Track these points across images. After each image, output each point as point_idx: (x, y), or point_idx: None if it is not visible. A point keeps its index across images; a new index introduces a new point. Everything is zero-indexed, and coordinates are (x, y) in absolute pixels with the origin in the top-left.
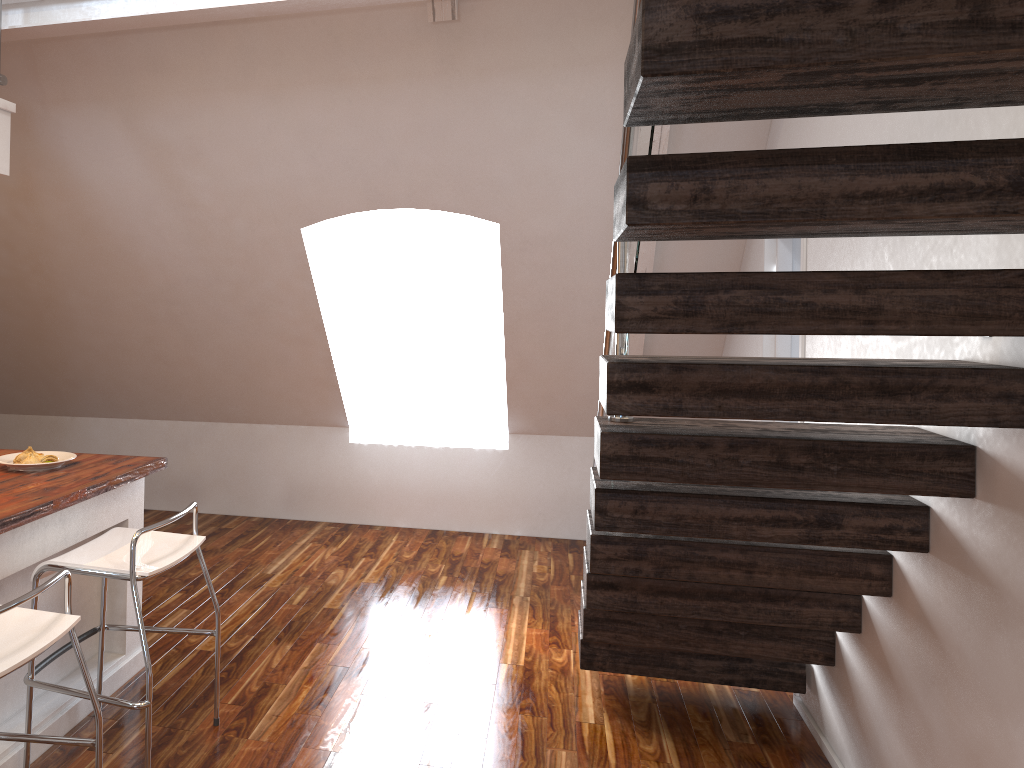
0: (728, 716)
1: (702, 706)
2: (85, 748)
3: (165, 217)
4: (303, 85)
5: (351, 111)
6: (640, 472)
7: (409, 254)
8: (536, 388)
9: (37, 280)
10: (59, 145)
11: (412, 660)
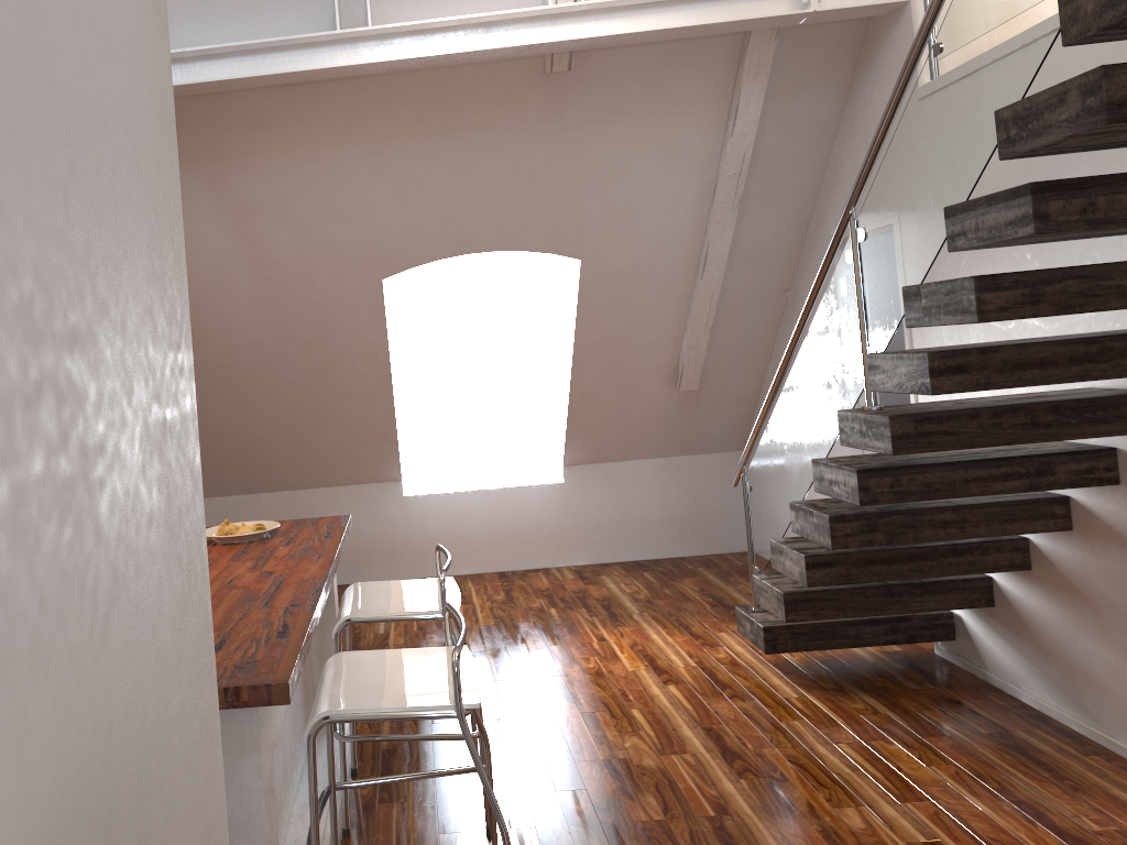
0: (896, 672)
1: (870, 668)
2: (375, 802)
3: (238, 279)
4: (408, 137)
5: (452, 160)
6: (925, 445)
7: (437, 300)
8: (595, 417)
9: None
10: None
11: (596, 679)
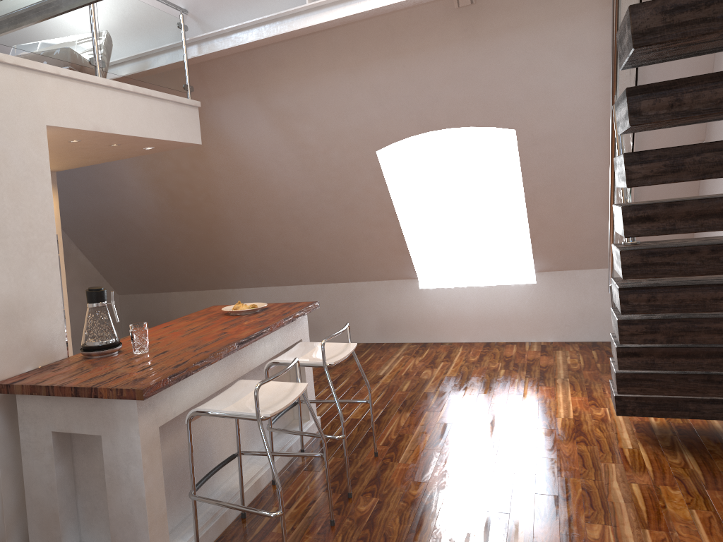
0: None
1: (712, 436)
2: (302, 469)
3: (286, 156)
4: (372, 61)
5: (405, 72)
6: (650, 272)
7: (445, 158)
8: (553, 238)
9: (208, 205)
10: (219, 121)
11: (493, 418)
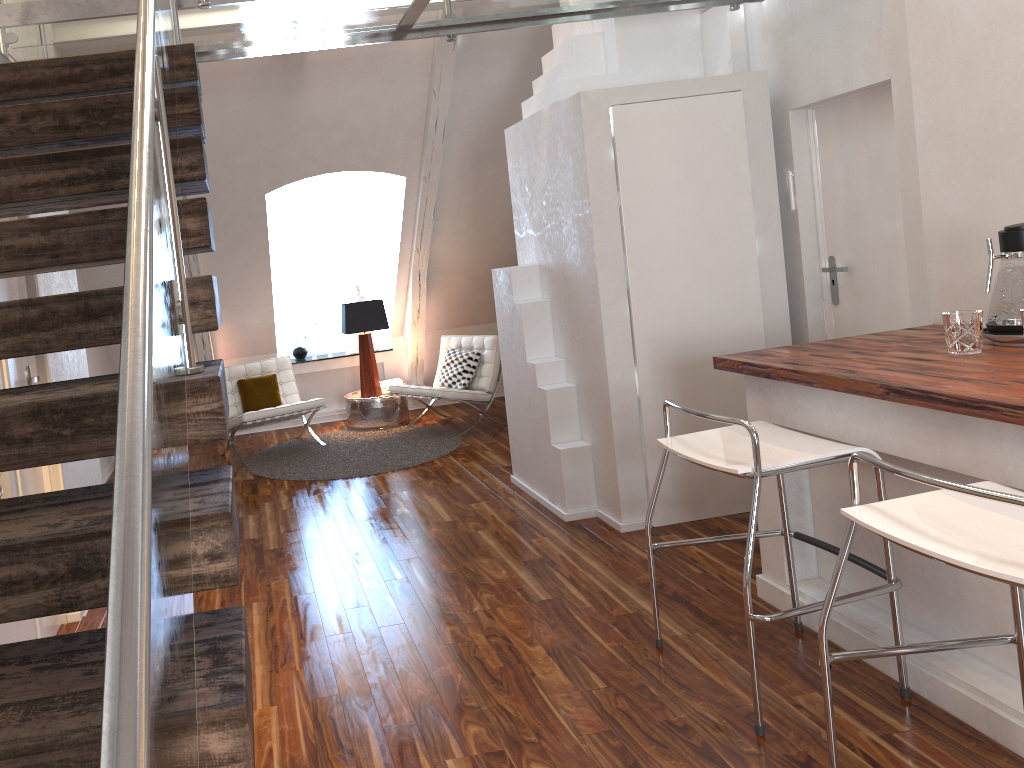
0: None
1: None
2: None
3: None
4: None
5: None
6: None
7: None
8: None
9: None
10: None
11: None
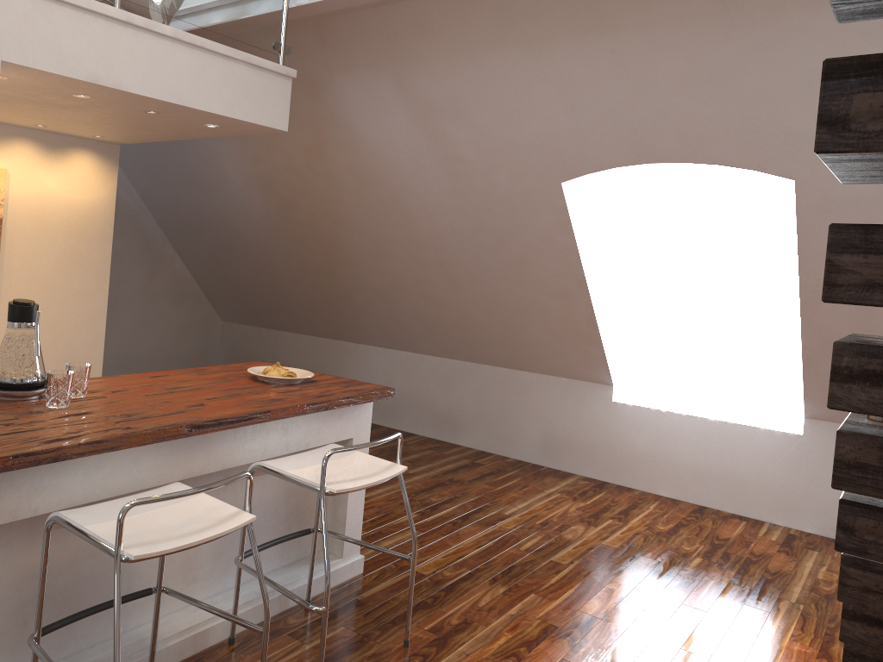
0: None
1: None
2: (286, 632)
3: (431, 170)
4: (563, 38)
5: (614, 61)
6: None
7: (697, 214)
8: None
9: (327, 224)
10: (342, 107)
11: (631, 638)
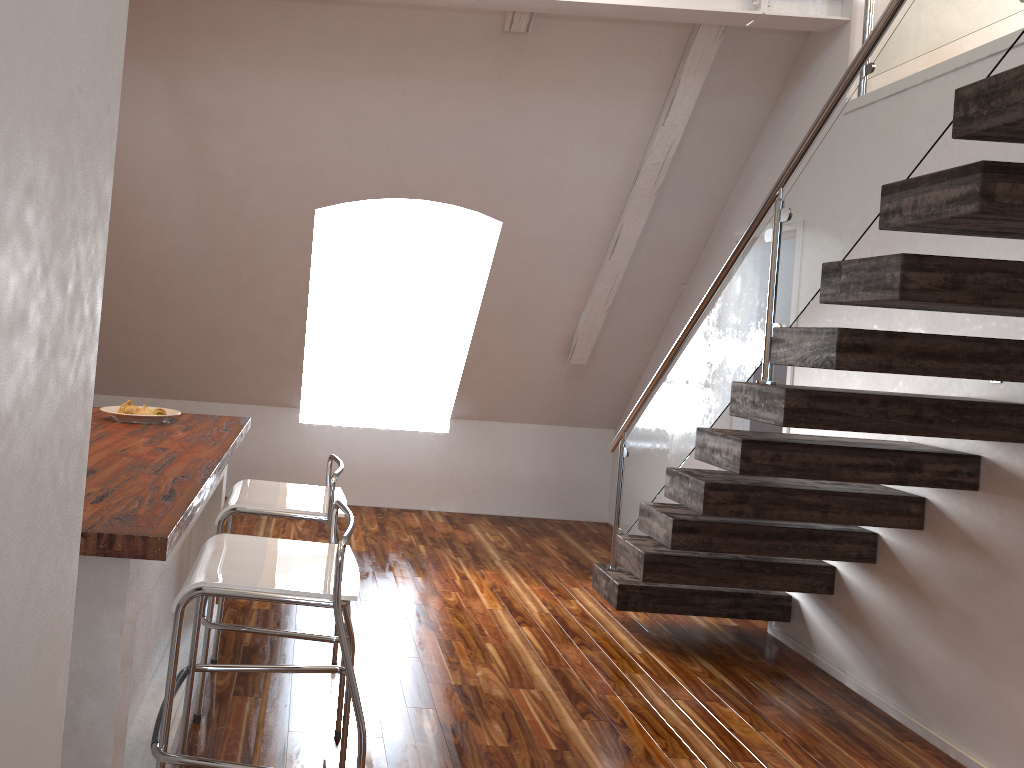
0: (732, 644)
1: (708, 637)
2: (230, 694)
3: (178, 184)
4: (363, 71)
5: (401, 102)
6: (814, 422)
7: (360, 246)
8: (488, 376)
9: None
10: None
11: (455, 611)
